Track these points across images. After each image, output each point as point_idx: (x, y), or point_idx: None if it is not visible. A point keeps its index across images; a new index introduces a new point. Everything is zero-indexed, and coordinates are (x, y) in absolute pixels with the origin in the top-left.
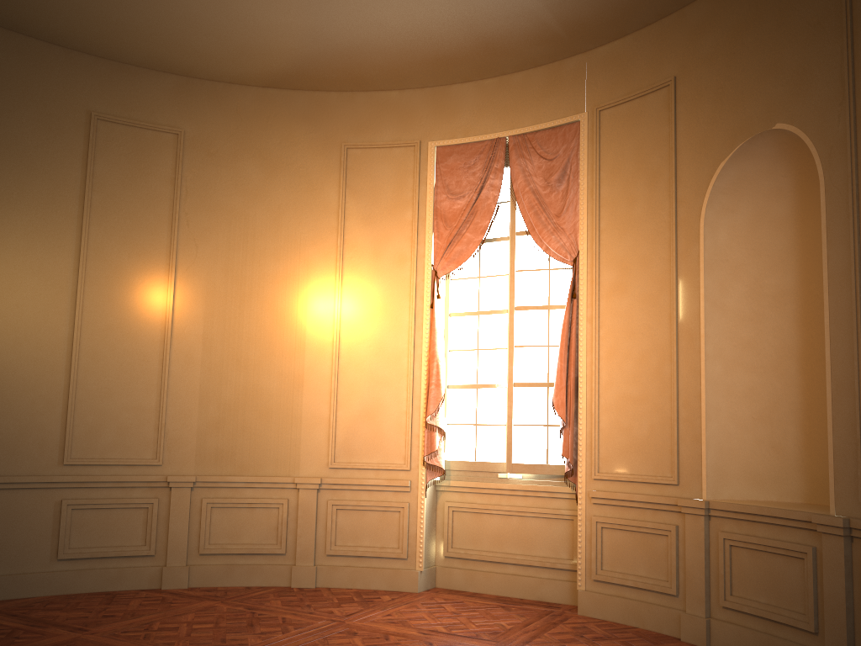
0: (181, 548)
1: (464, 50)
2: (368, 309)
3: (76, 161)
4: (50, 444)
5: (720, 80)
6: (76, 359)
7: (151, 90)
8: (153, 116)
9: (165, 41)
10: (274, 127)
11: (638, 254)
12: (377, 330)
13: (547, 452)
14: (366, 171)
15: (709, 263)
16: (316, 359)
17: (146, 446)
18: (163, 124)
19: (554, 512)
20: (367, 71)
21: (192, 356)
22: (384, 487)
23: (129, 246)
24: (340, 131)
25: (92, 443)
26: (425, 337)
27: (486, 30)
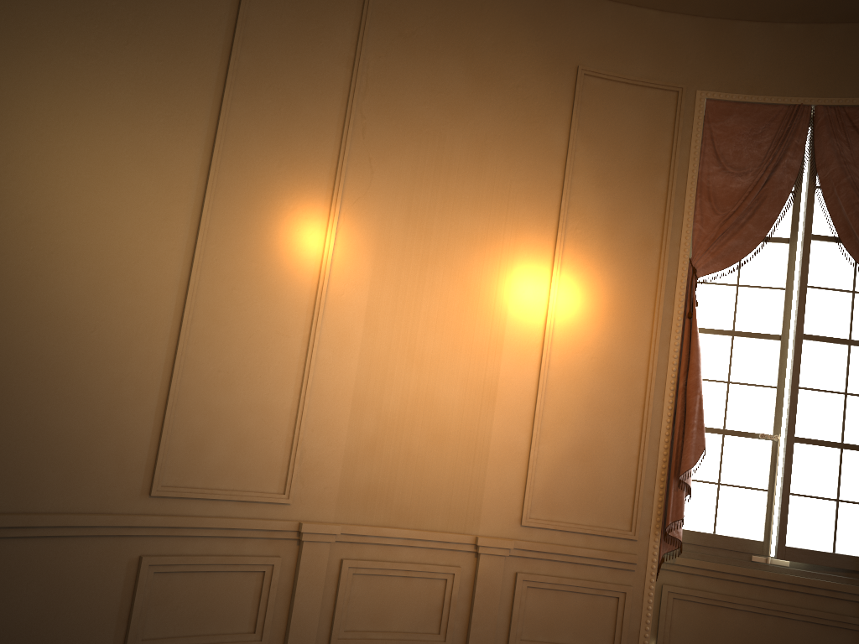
0: (307, 638)
1: None
2: (594, 305)
3: None
4: (133, 460)
5: None
6: (188, 319)
7: None
8: None
9: None
10: (489, 20)
11: None
12: (605, 337)
13: (835, 537)
14: (606, 111)
15: None
16: (516, 366)
17: (271, 472)
18: None
19: (837, 619)
20: None
21: (348, 337)
22: (599, 561)
23: (282, 149)
24: (575, 48)
25: (194, 462)
26: (672, 357)
27: None
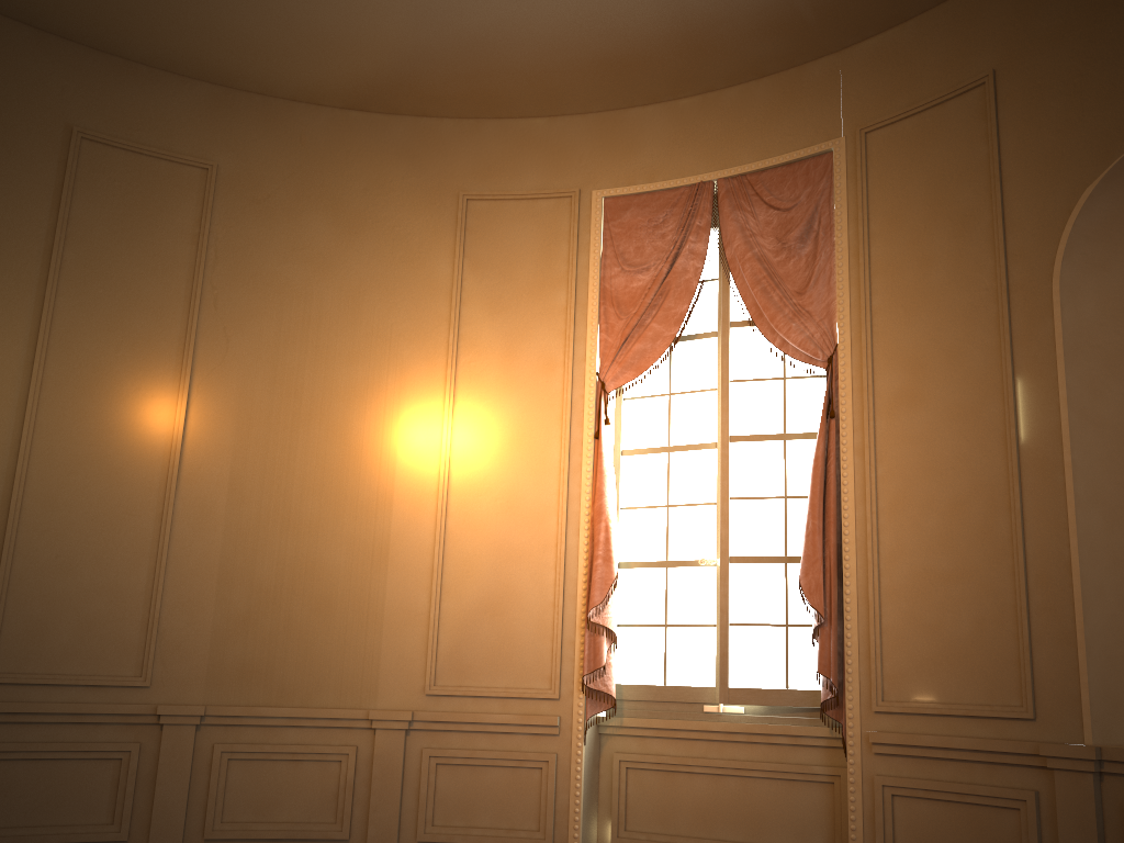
0: (173, 828)
1: (655, 44)
2: (495, 440)
3: (42, 197)
4: None
5: (1076, 64)
6: (17, 508)
7: (170, 102)
8: (170, 140)
9: (194, 20)
10: (357, 166)
11: (941, 343)
12: (509, 474)
13: (787, 670)
14: (495, 233)
15: (1071, 349)
16: (410, 519)
17: (126, 654)
18: (185, 154)
19: (800, 770)
20: (502, 81)
21: (210, 509)
22: (516, 727)
23: (120, 333)
24: (456, 175)
25: (33, 648)
26: (585, 485)
27: (693, 8)
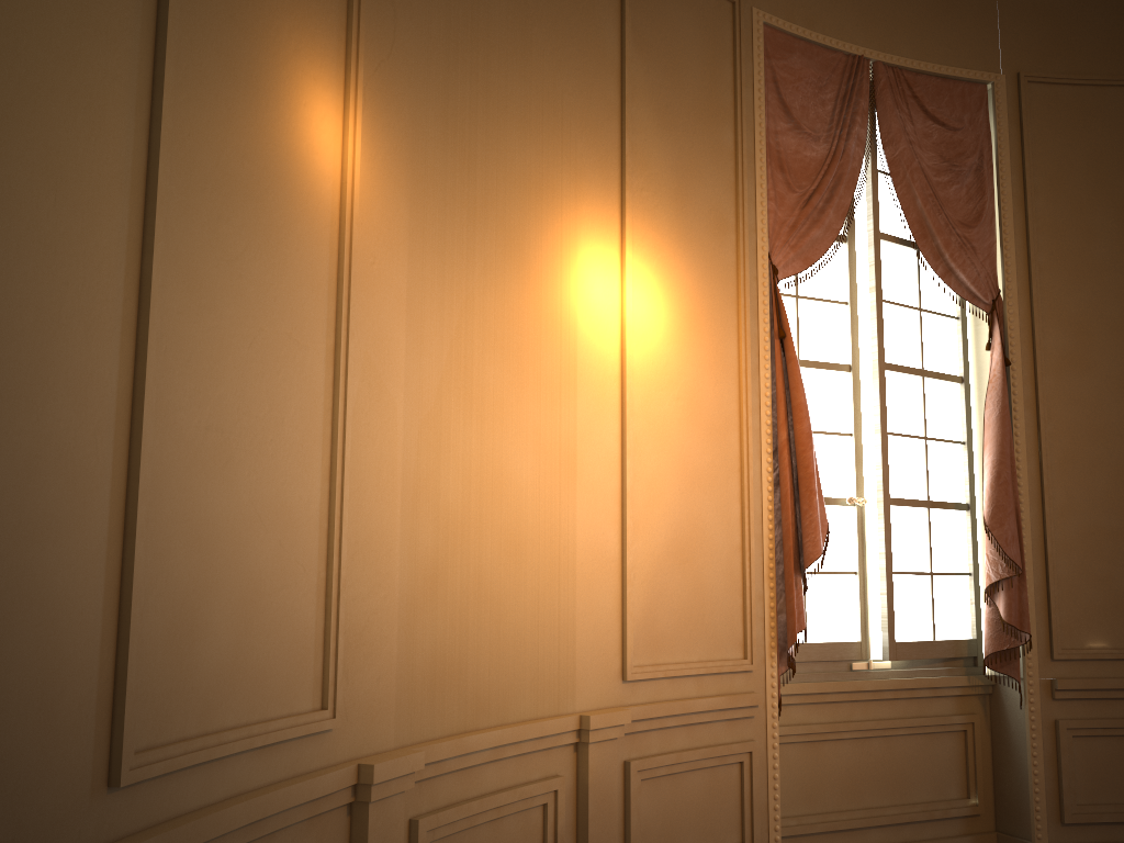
0: None
1: None
2: (673, 314)
3: None
4: (74, 695)
5: None
6: (158, 284)
7: None
8: None
9: None
10: None
11: (1105, 316)
12: (689, 366)
13: (934, 620)
14: (658, 8)
15: None
16: (594, 413)
17: (300, 663)
18: None
19: (942, 722)
20: None
21: (388, 354)
22: (717, 713)
23: None
24: None
25: (181, 672)
26: (764, 395)
27: None
